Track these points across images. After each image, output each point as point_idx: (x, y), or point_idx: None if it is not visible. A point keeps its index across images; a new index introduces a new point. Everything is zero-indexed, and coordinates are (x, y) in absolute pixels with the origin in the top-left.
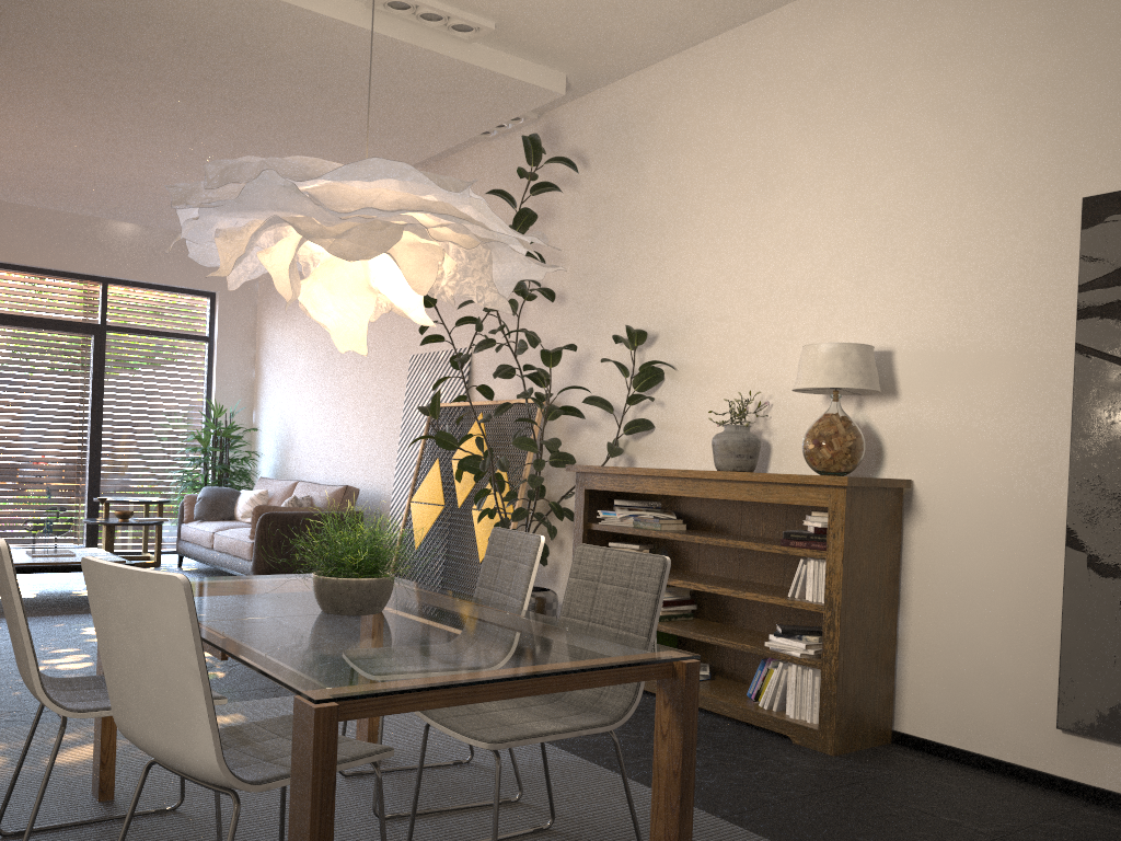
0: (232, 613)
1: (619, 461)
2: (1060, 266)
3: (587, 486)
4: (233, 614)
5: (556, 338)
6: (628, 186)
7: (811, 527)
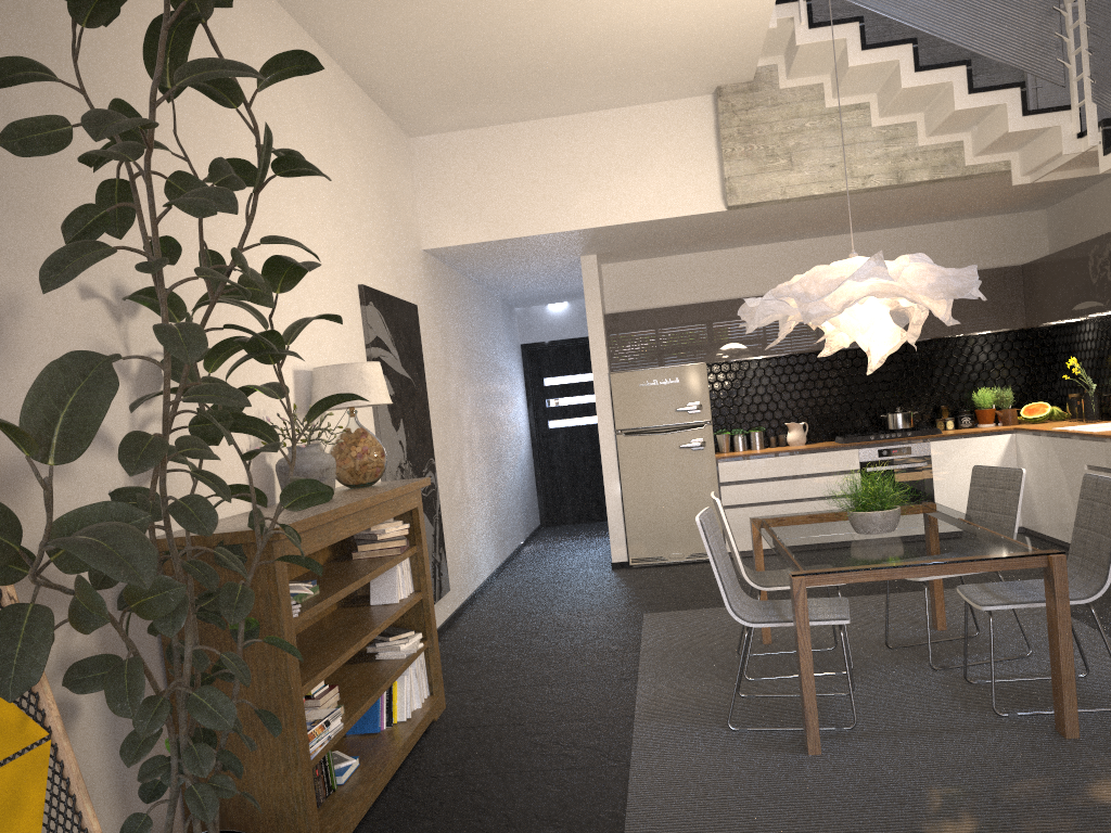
0: (951, 527)
1: None
2: (358, 326)
3: None
4: (951, 526)
5: None
6: None
7: (395, 531)
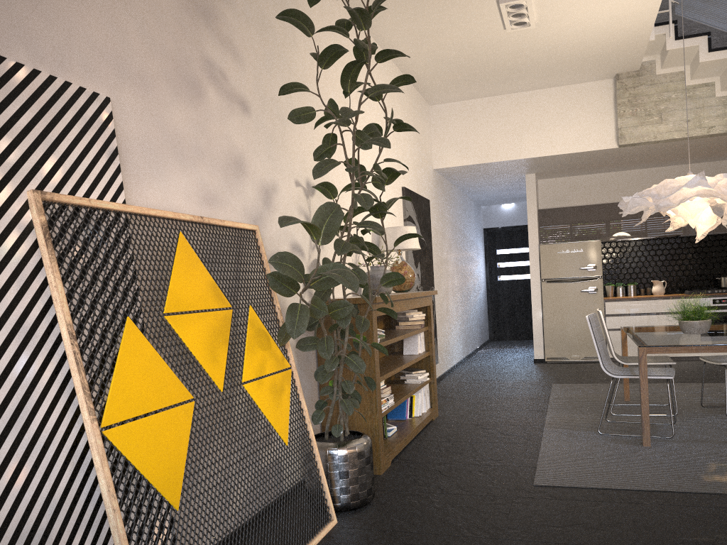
0: None
1: (304, 295)
2: (400, 209)
3: (377, 314)
4: None
5: (244, 154)
6: (287, 37)
7: (418, 317)
